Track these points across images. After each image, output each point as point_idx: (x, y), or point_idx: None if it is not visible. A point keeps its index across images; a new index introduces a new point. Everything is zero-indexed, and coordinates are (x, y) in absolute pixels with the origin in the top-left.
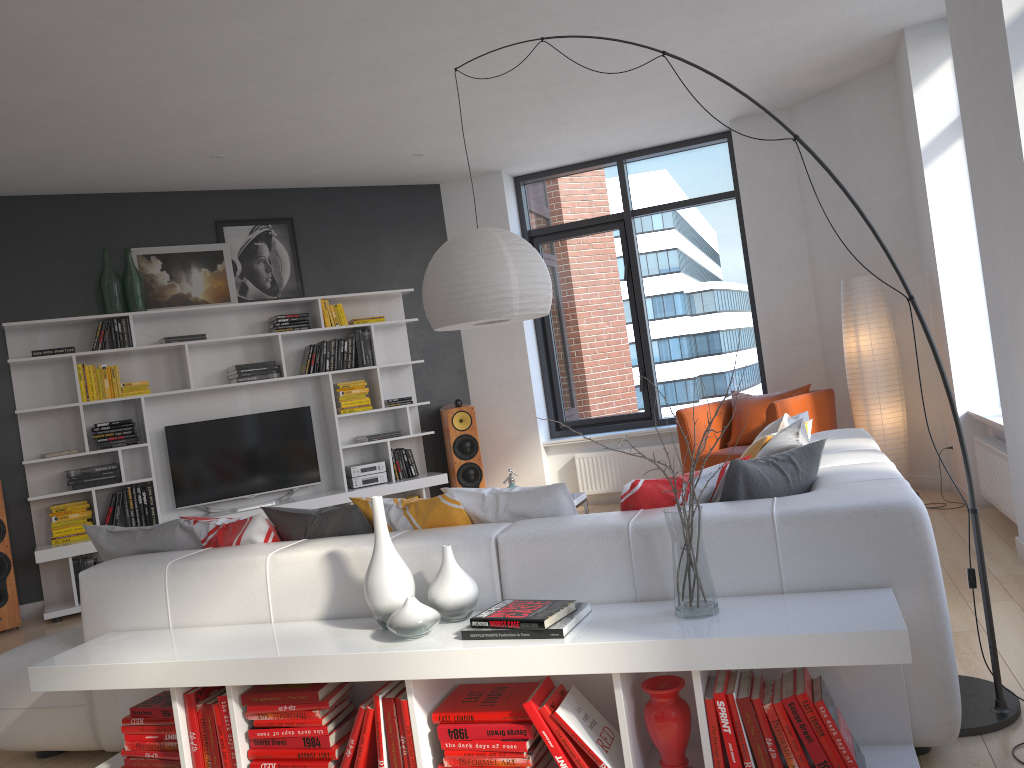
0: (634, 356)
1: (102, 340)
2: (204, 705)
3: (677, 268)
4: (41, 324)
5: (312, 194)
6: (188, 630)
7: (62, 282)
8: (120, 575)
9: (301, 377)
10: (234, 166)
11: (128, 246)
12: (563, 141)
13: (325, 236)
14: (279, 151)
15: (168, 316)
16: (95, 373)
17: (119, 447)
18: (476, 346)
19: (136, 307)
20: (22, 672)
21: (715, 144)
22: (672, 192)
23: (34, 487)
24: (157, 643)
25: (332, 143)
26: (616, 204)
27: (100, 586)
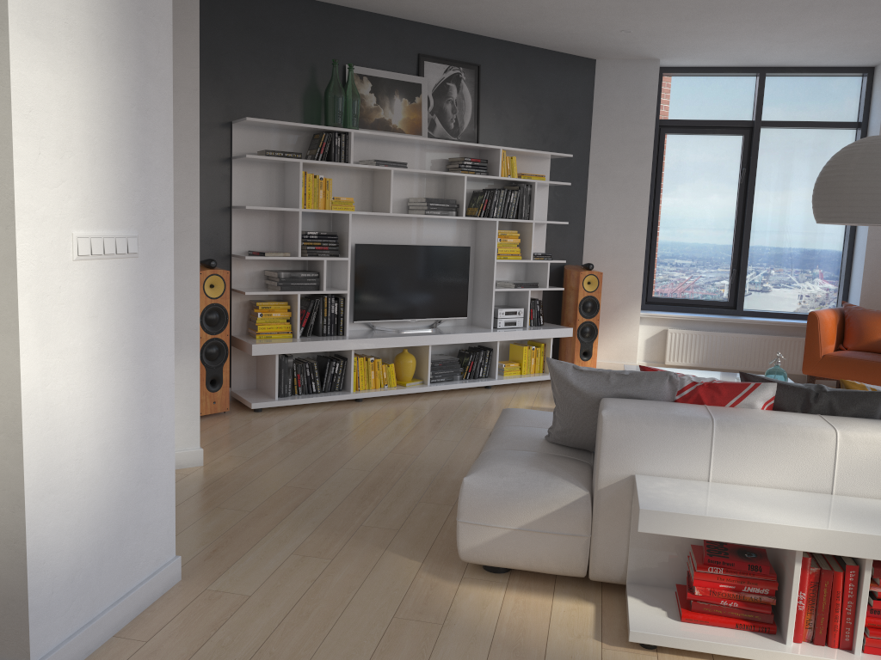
0: (729, 251)
1: (323, 151)
2: (824, 570)
3: (787, 181)
4: (273, 125)
5: (498, 46)
6: (741, 488)
7: (285, 85)
8: (656, 422)
9: (475, 219)
10: (474, 6)
11: (345, 62)
12: (747, 46)
13: (501, 89)
14: (532, 1)
15: (368, 138)
16: (313, 182)
17: (325, 257)
18: (598, 217)
19: (352, 125)
20: (513, 495)
21: (850, 76)
22: (800, 112)
23: (237, 281)
24: (742, 500)
25: (583, 5)
26: (745, 112)
27: (630, 429)
